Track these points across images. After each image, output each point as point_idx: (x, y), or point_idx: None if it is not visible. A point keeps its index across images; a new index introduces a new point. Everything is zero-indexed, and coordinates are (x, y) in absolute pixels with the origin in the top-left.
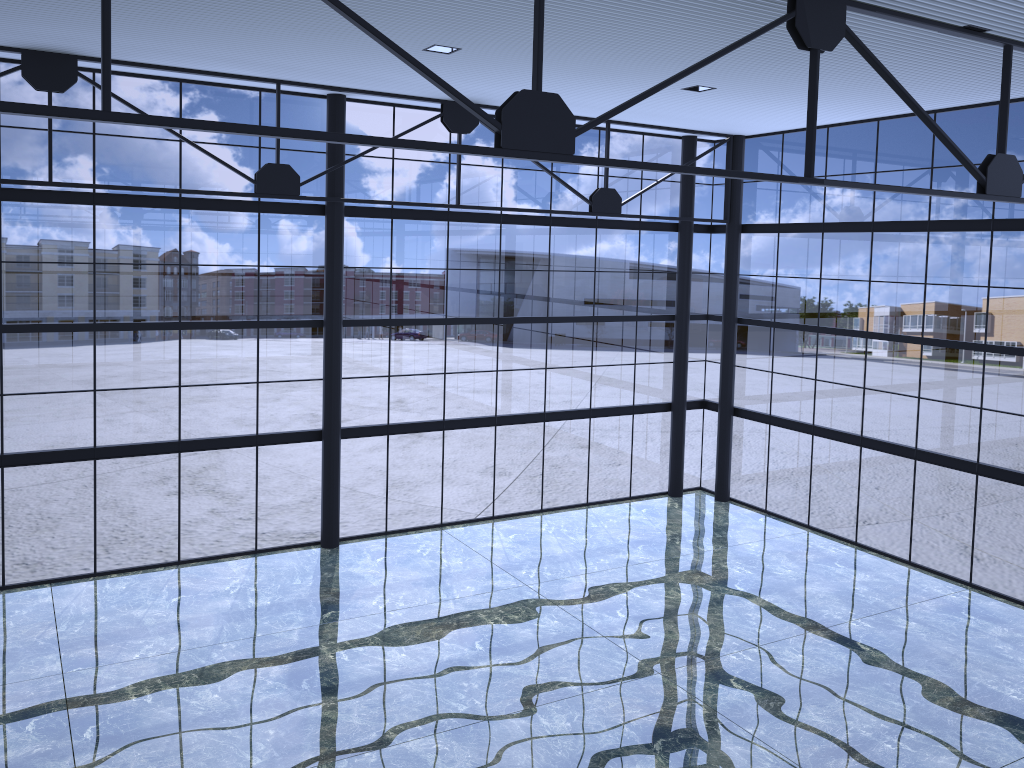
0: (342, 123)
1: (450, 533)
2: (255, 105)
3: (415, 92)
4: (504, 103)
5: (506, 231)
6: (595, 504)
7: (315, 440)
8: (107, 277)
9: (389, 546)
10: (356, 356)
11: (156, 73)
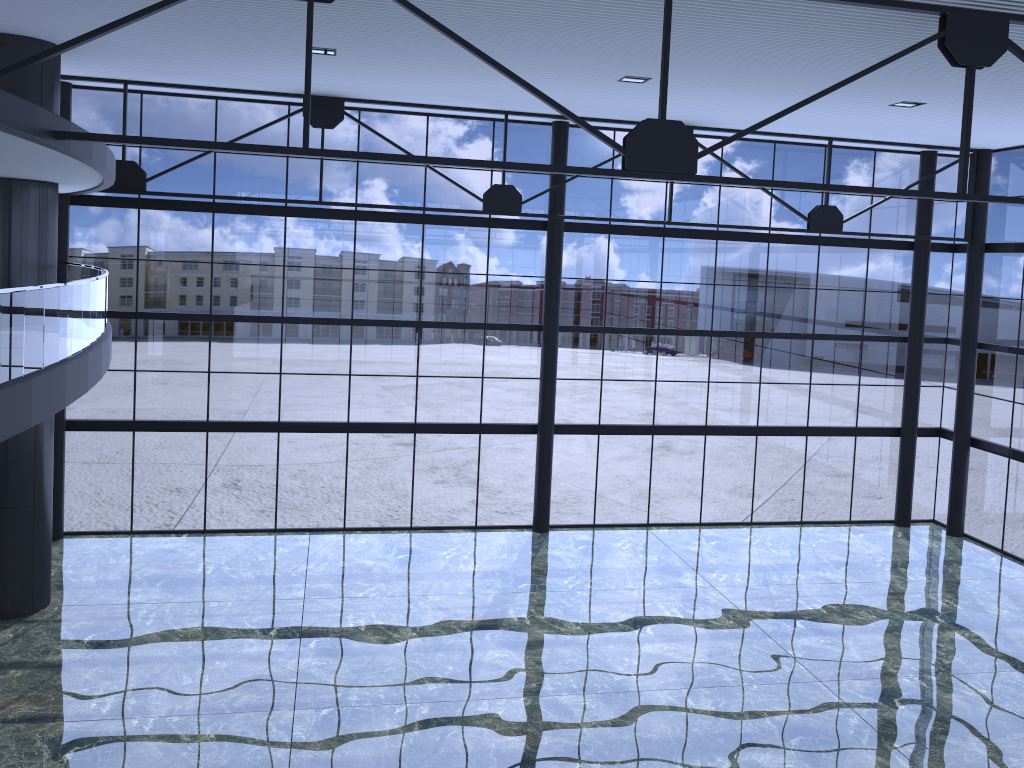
0: (564, 147)
1: (654, 533)
2: (536, 129)
3: (629, 117)
4: (631, 131)
5: (780, 250)
6: (810, 524)
7: (531, 433)
8: (402, 287)
9: (593, 537)
10: (621, 370)
11: (407, 109)
